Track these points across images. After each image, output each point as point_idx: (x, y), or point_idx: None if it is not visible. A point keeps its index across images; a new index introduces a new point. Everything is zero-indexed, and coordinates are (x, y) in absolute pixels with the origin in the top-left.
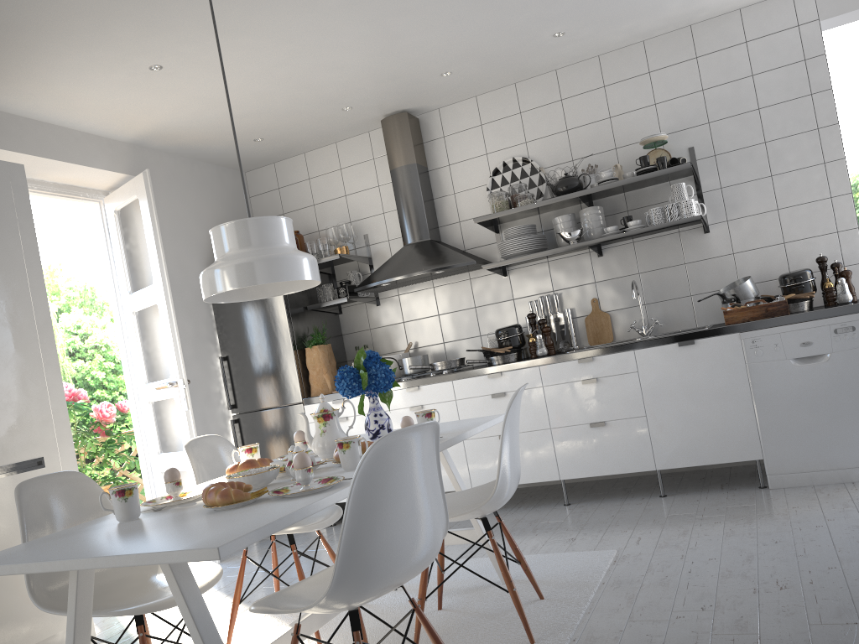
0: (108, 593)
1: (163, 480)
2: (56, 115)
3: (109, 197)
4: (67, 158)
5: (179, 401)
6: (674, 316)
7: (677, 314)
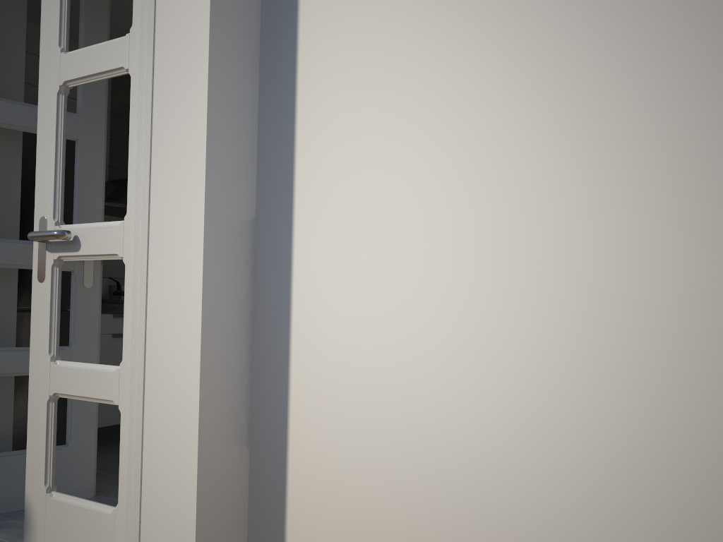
0: None
1: None
2: None
3: None
4: None
5: (91, 278)
6: None
7: None
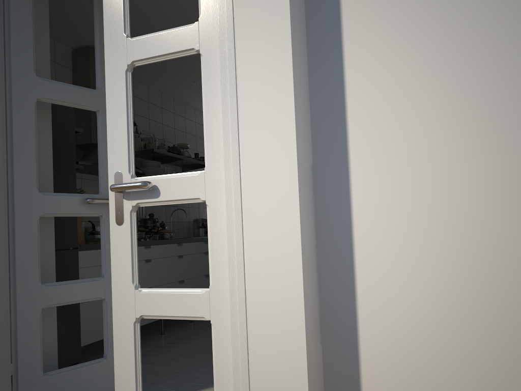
0: None
1: (40, 320)
2: None
3: None
4: None
5: None
6: (173, 230)
7: (174, 229)
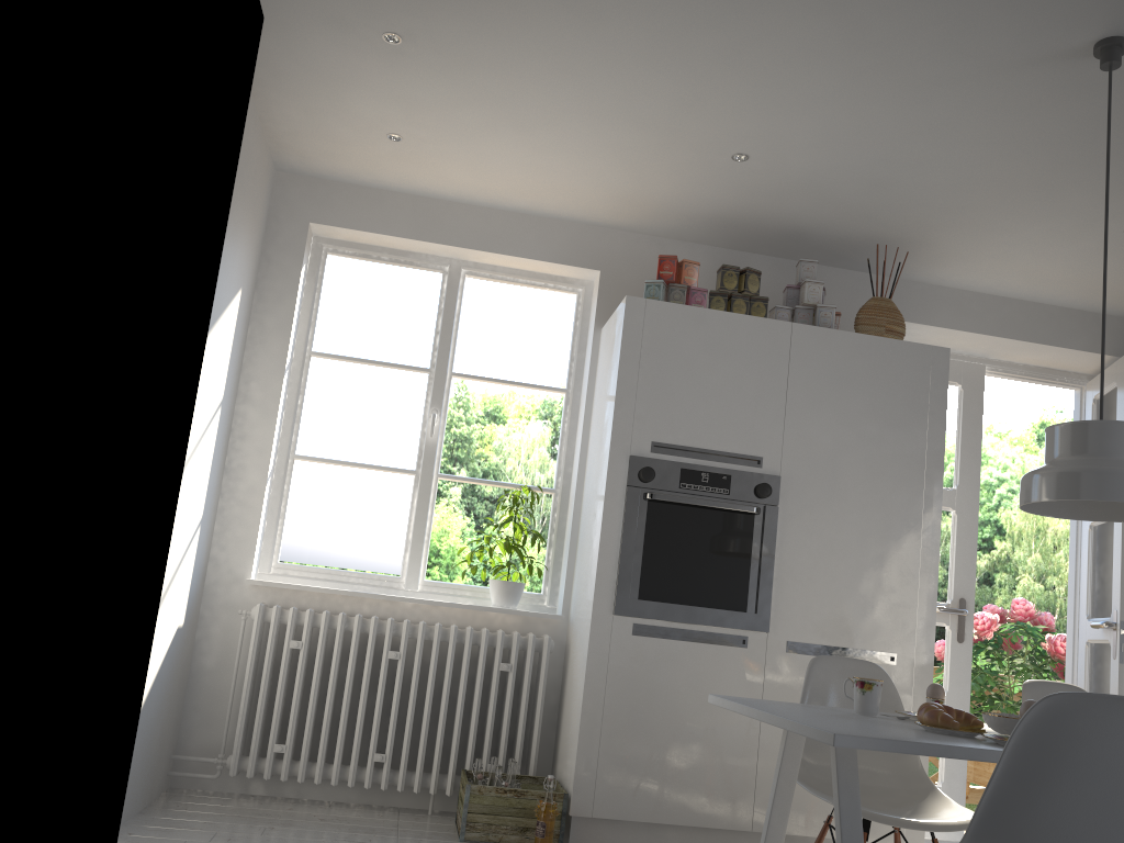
0: (863, 795)
1: None
2: (1025, 290)
3: (1090, 382)
4: (1032, 338)
5: (1114, 649)
6: None
7: None
